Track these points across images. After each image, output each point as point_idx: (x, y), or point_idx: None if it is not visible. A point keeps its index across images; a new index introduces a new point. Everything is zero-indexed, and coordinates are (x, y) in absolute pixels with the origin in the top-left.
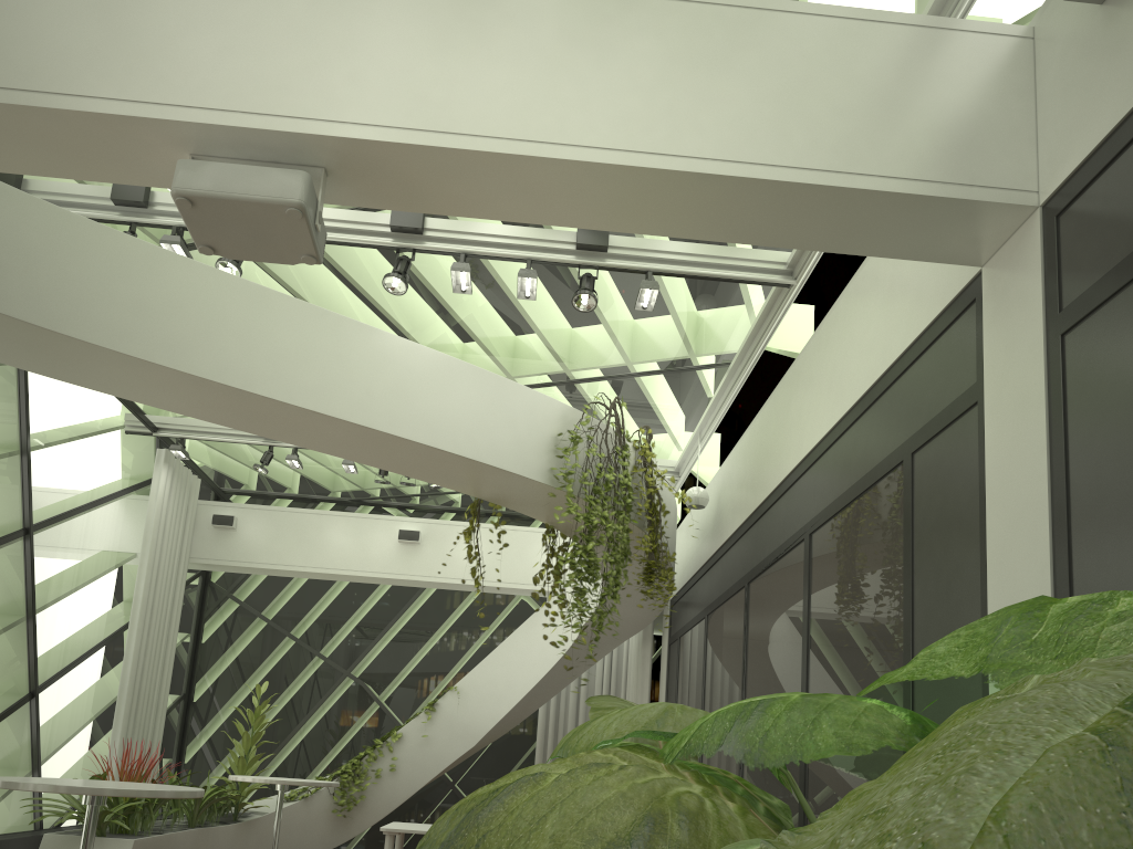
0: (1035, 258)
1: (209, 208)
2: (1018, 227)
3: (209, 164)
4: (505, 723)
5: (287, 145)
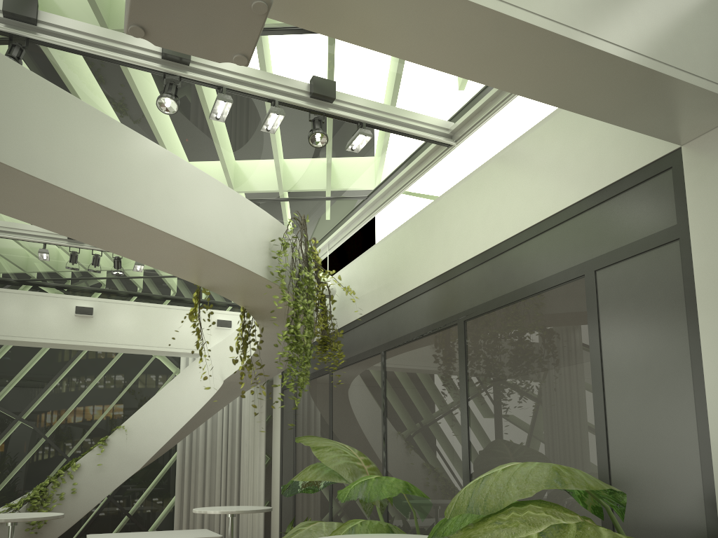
0: None
1: None
2: None
3: None
4: (161, 450)
5: None
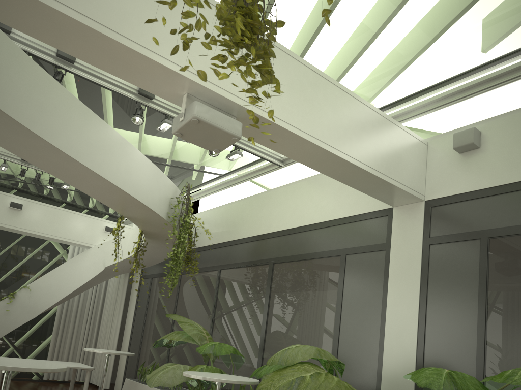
0: (420, 216)
1: (202, 126)
2: (414, 202)
3: (208, 107)
4: (52, 307)
5: (233, 107)
